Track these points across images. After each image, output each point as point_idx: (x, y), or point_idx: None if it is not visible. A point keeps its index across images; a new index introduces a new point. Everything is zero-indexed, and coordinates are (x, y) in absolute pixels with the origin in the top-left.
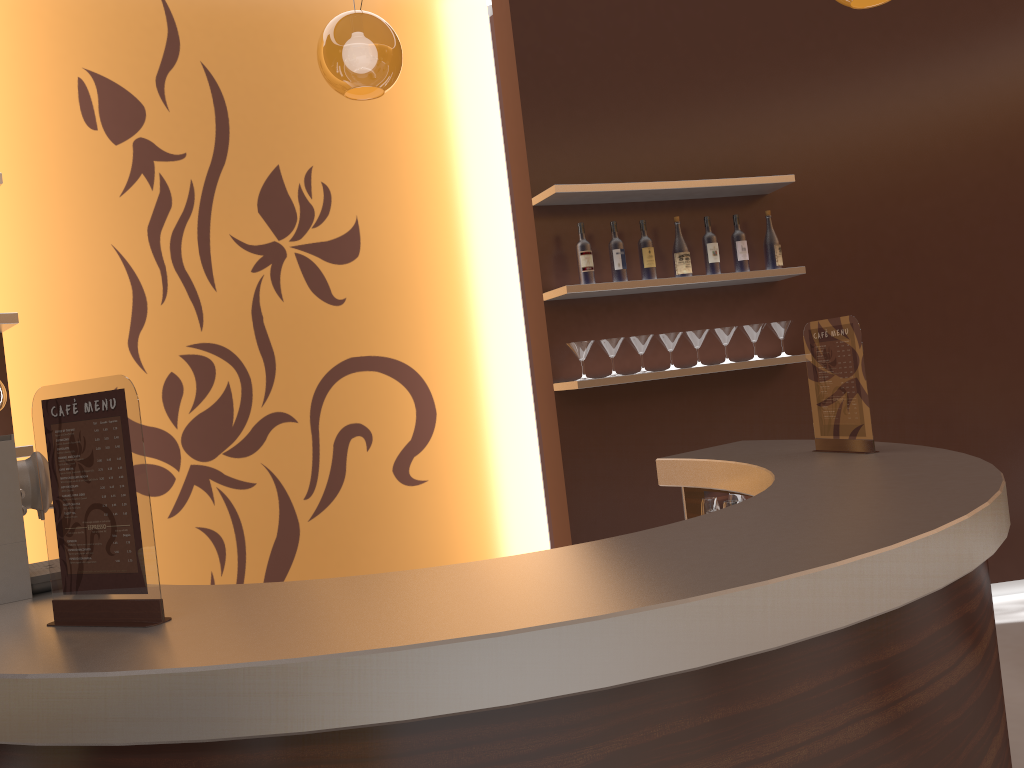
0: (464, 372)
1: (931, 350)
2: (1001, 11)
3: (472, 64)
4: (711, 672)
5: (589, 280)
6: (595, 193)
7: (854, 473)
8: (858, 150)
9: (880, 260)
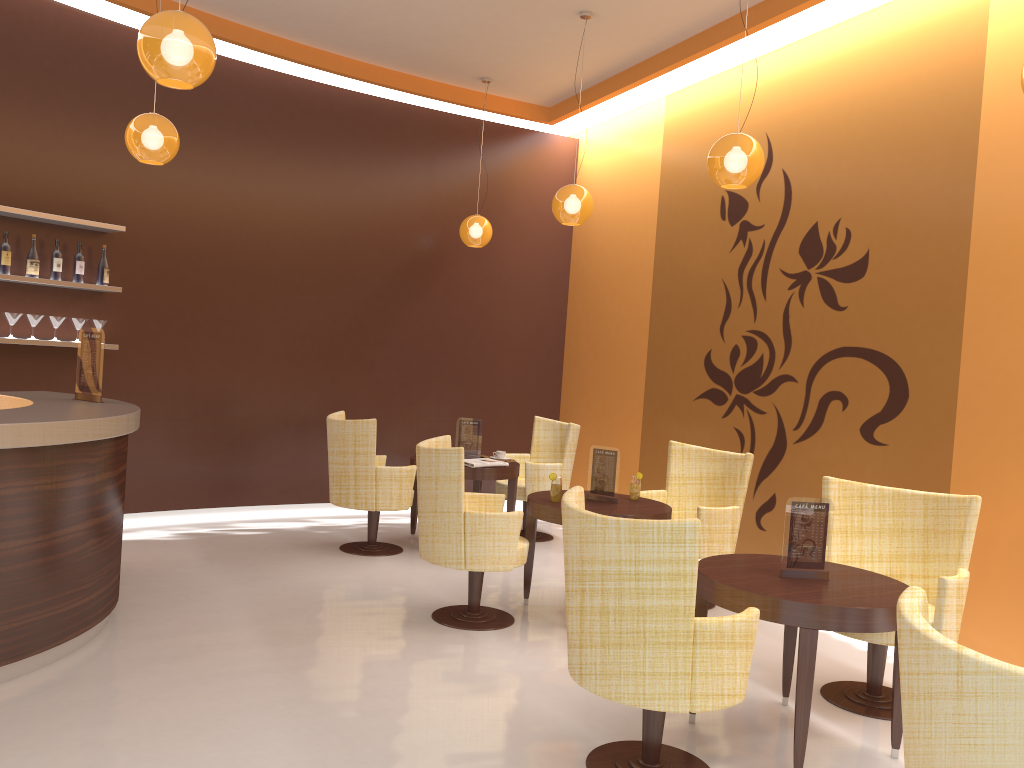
0: None
1: (204, 356)
2: (285, 158)
3: None
4: None
5: None
6: None
7: (73, 407)
8: (179, 219)
9: (181, 293)
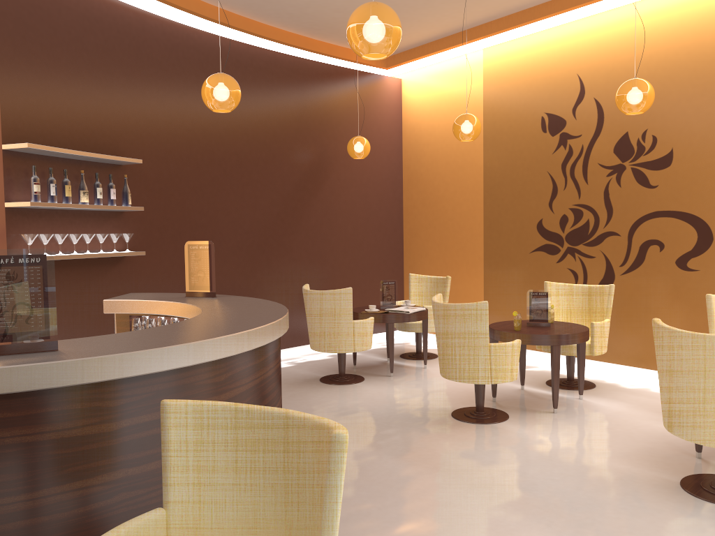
0: None
1: None
2: None
3: None
4: (249, 352)
5: (38, 199)
6: (46, 151)
7: (225, 303)
8: (165, 151)
9: (170, 207)
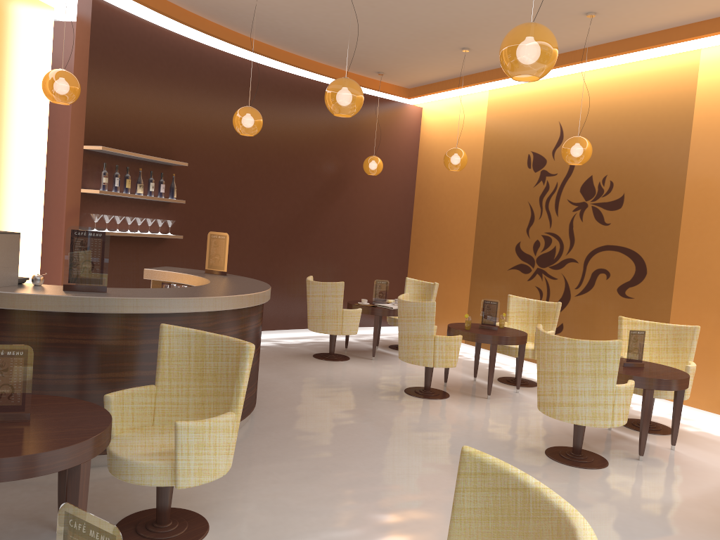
0: (14, 213)
1: None
2: (264, 118)
3: (42, 59)
4: (231, 311)
5: (105, 188)
6: (115, 152)
7: (229, 280)
8: (208, 156)
9: (208, 202)
